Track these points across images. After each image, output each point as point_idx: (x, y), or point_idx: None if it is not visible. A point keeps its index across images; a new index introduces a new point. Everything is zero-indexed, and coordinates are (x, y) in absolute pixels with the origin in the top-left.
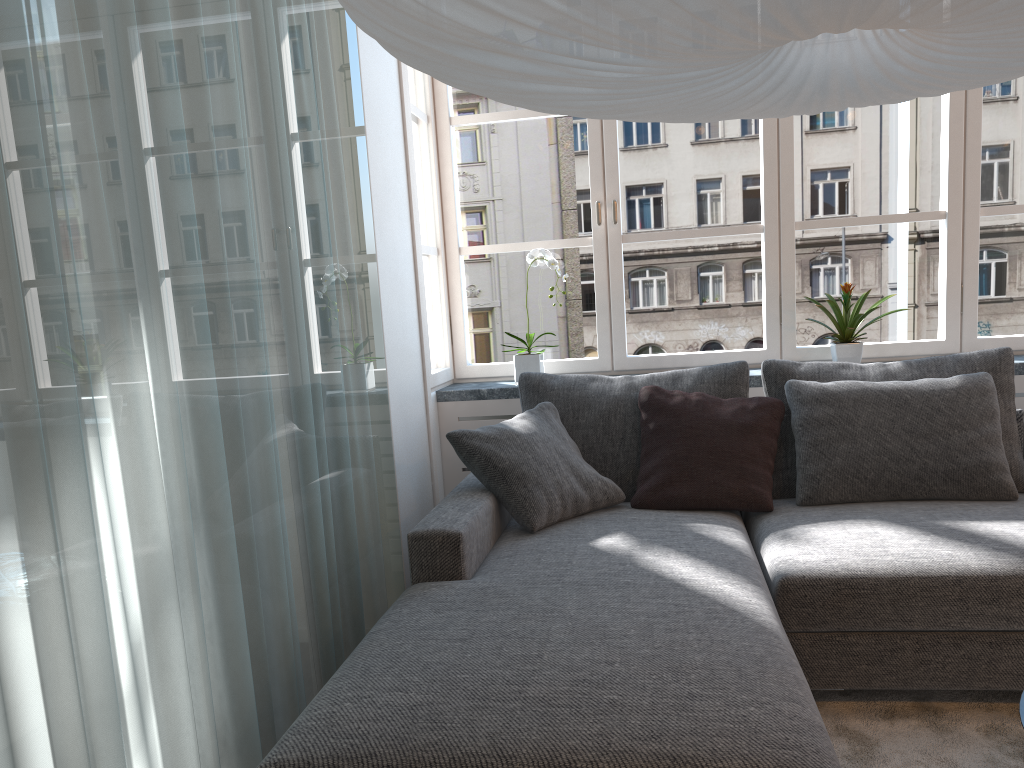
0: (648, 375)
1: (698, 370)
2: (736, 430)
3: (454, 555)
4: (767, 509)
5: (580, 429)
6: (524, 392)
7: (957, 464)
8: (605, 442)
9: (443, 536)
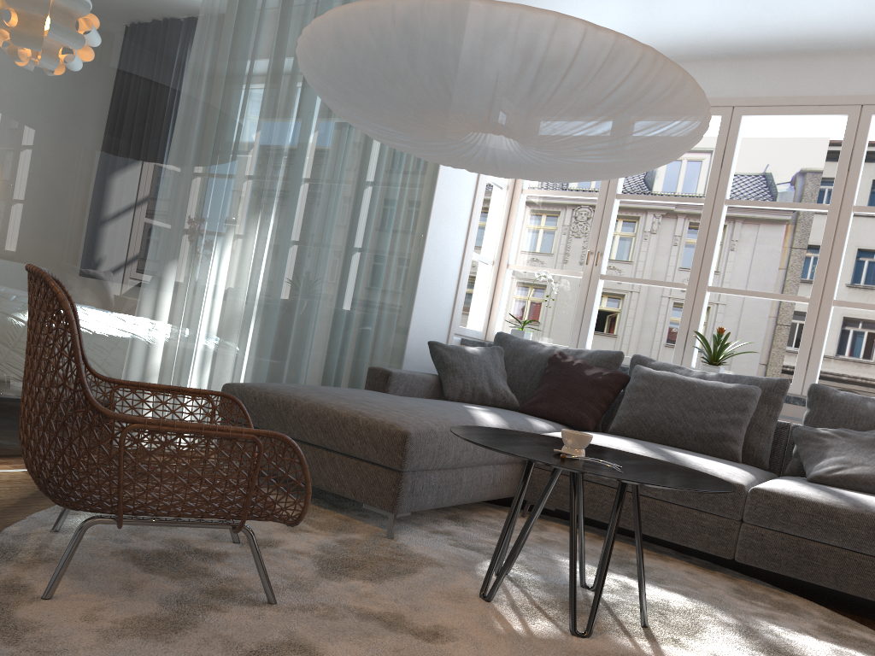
0: (565, 348)
1: (593, 351)
2: (589, 382)
3: (385, 381)
4: (586, 428)
5: (512, 366)
6: (495, 341)
7: (705, 430)
8: (522, 376)
9: (382, 370)
